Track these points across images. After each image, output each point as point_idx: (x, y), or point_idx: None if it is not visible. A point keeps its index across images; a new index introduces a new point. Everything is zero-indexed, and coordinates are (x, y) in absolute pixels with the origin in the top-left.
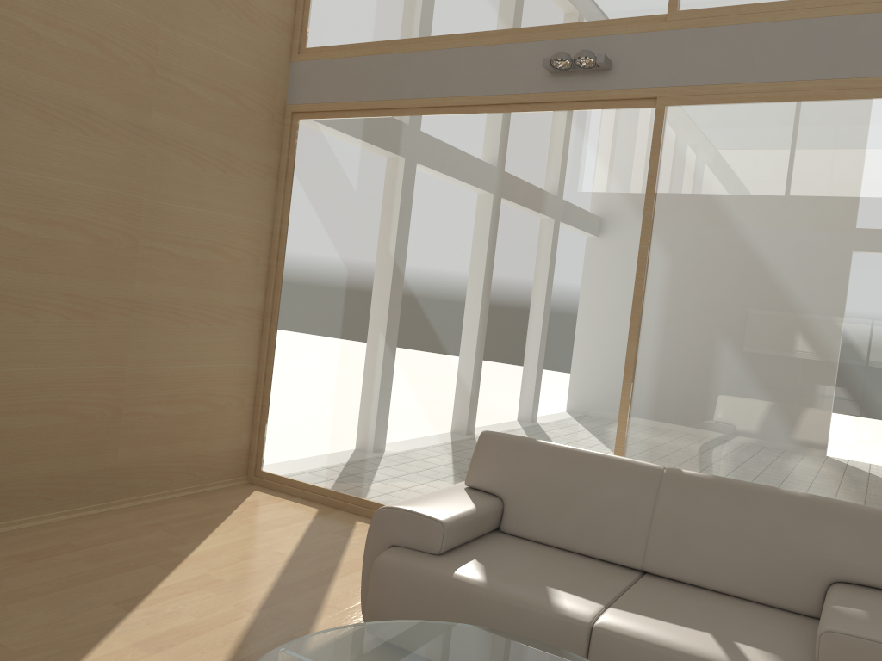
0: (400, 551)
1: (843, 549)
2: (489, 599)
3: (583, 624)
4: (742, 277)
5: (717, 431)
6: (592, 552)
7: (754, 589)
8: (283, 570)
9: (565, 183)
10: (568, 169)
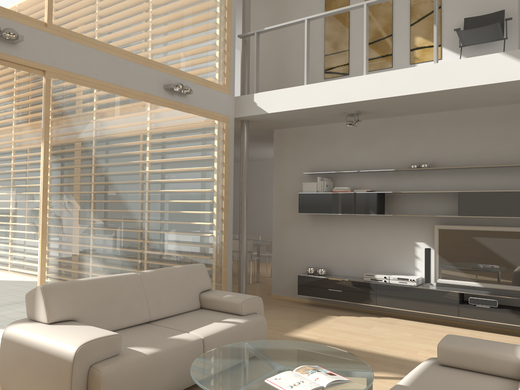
0: (104, 363)
1: (199, 280)
2: (168, 353)
3: (201, 339)
4: (95, 176)
5: (90, 255)
6: (130, 324)
7: (185, 307)
8: None
9: None
10: None
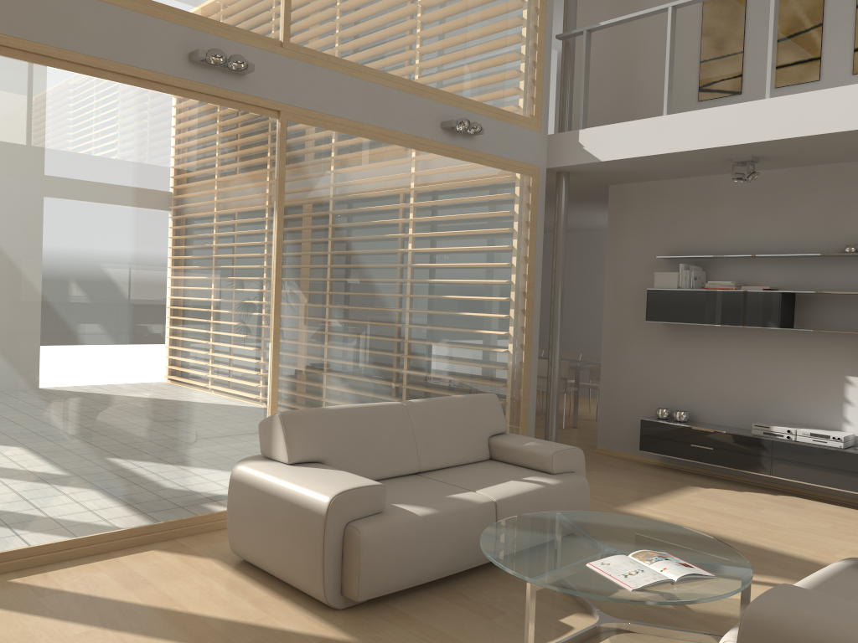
0: (365, 521)
1: (489, 419)
2: (448, 516)
3: (492, 502)
4: (342, 260)
5: (335, 373)
6: (393, 473)
7: (468, 457)
8: (143, 635)
9: (208, 173)
10: (209, 159)
